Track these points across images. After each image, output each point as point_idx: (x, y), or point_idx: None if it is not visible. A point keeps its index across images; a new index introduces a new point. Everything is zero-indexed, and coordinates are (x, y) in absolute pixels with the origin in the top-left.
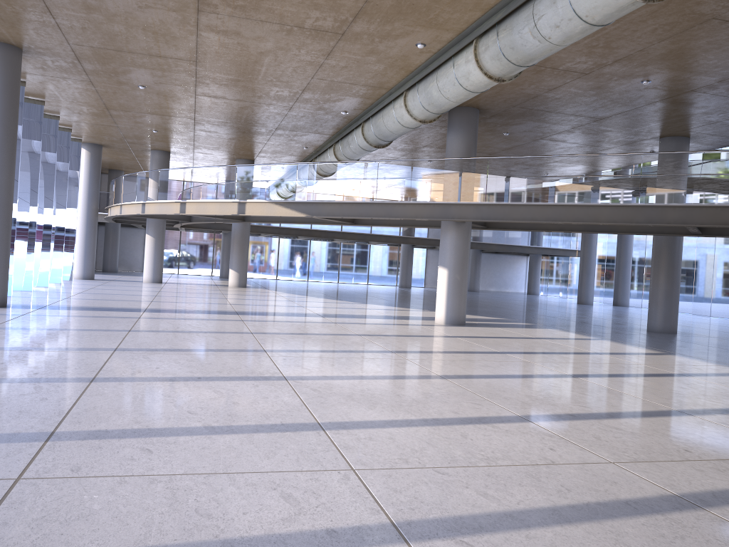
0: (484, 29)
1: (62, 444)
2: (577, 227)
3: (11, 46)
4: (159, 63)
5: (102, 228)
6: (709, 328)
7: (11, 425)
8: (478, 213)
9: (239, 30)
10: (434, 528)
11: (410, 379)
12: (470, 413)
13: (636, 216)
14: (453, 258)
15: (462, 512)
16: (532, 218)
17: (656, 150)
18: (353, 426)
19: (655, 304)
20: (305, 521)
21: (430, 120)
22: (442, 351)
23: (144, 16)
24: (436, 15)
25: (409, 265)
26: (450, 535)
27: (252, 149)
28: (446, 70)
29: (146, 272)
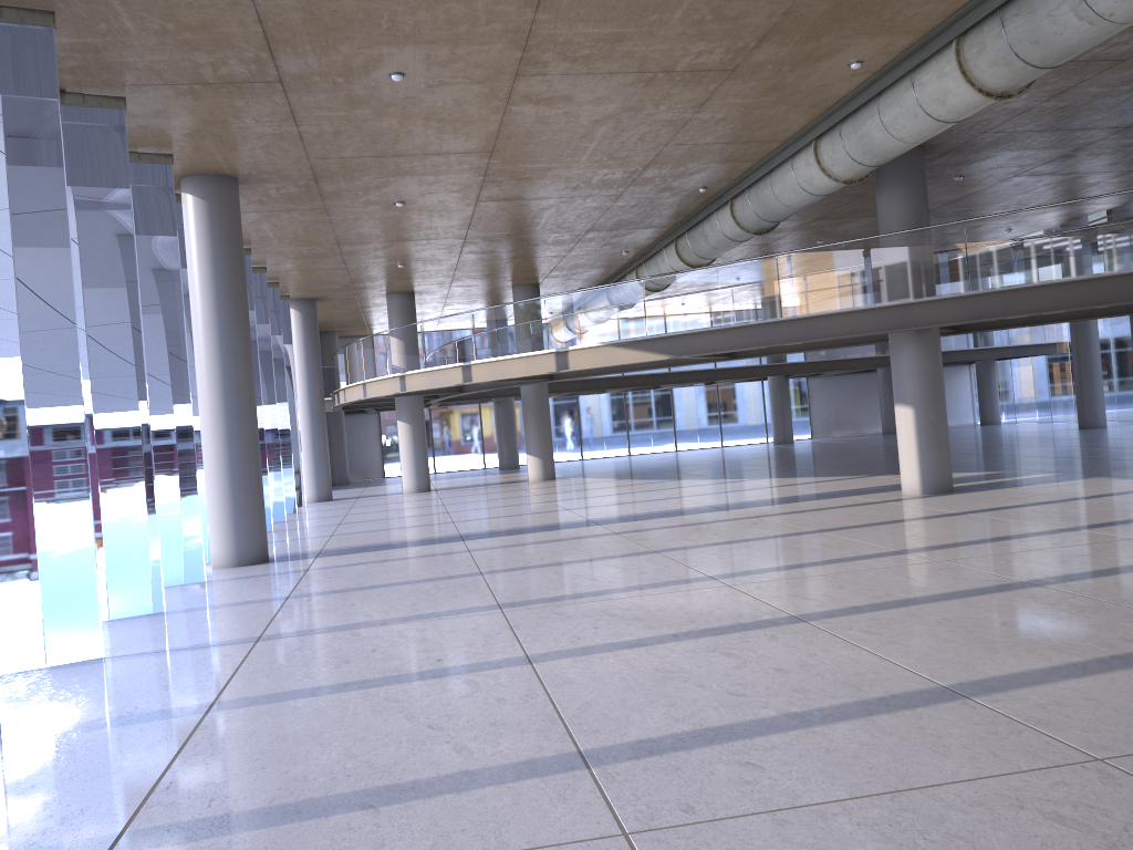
0: (974, 21)
1: (617, 770)
2: (1115, 308)
3: (224, 178)
4: (434, 164)
5: None
6: None
7: (507, 748)
8: (959, 311)
9: (571, 94)
10: None
11: (988, 594)
12: None
13: None
14: (920, 388)
15: None
16: (1056, 305)
17: None
18: (1004, 685)
19: None
20: None
21: (860, 177)
22: (976, 540)
23: (432, 99)
24: (894, 13)
25: (786, 407)
26: None
27: (541, 267)
28: (898, 95)
29: (406, 478)
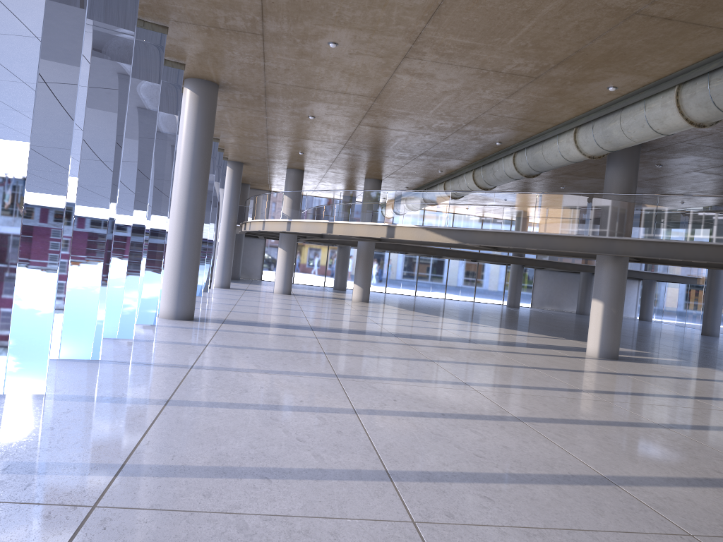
0: (692, 77)
1: (409, 486)
2: None
3: (211, 83)
4: (339, 98)
5: None
6: None
7: (344, 460)
8: (644, 249)
9: (434, 73)
10: None
11: (634, 426)
12: None
13: None
14: (610, 291)
15: None
16: (705, 258)
17: None
18: (639, 482)
19: None
20: None
21: (599, 155)
22: (630, 392)
23: (350, 61)
24: (643, 63)
25: (519, 285)
26: None
27: (386, 170)
28: (634, 111)
29: (277, 283)
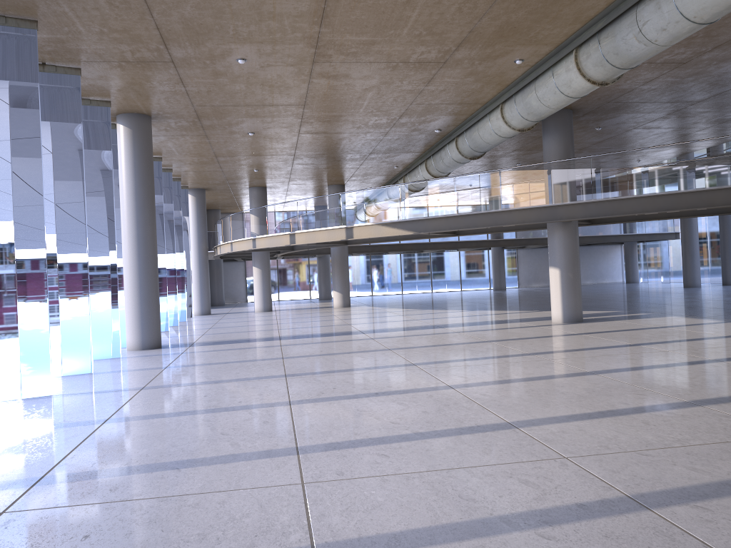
0: (584, 39)
1: (312, 456)
2: (686, 212)
3: (142, 115)
4: (270, 111)
5: None
6: None
7: (259, 444)
8: (586, 211)
9: (348, 73)
10: (666, 497)
11: (564, 377)
12: (639, 403)
13: None
14: (564, 257)
15: (682, 484)
16: (643, 210)
17: None
18: (540, 422)
19: None
20: (553, 499)
21: (528, 127)
22: (577, 349)
23: (264, 74)
24: (536, 33)
25: (502, 267)
26: (684, 502)
27: (344, 174)
28: (545, 80)
29: (257, 302)
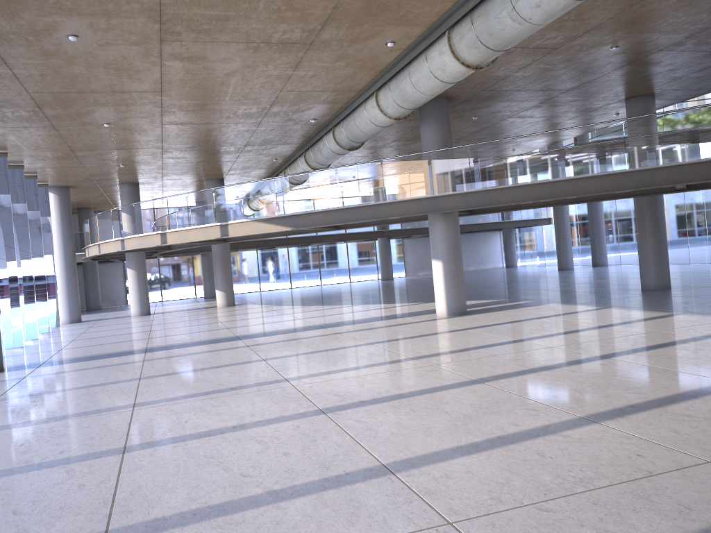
0: (456, 19)
1: None
2: (561, 200)
3: None
4: (123, 99)
5: (79, 268)
6: (697, 277)
7: (57, 530)
8: (466, 201)
9: (204, 55)
10: None
11: (448, 389)
12: (530, 423)
13: (626, 182)
14: (446, 249)
15: None
16: (521, 199)
17: (621, 112)
18: (421, 462)
19: (646, 263)
20: None
21: (404, 116)
22: (462, 349)
23: (105, 54)
24: (406, 11)
25: (388, 257)
26: None
27: (221, 168)
28: (419, 64)
29: (133, 306)
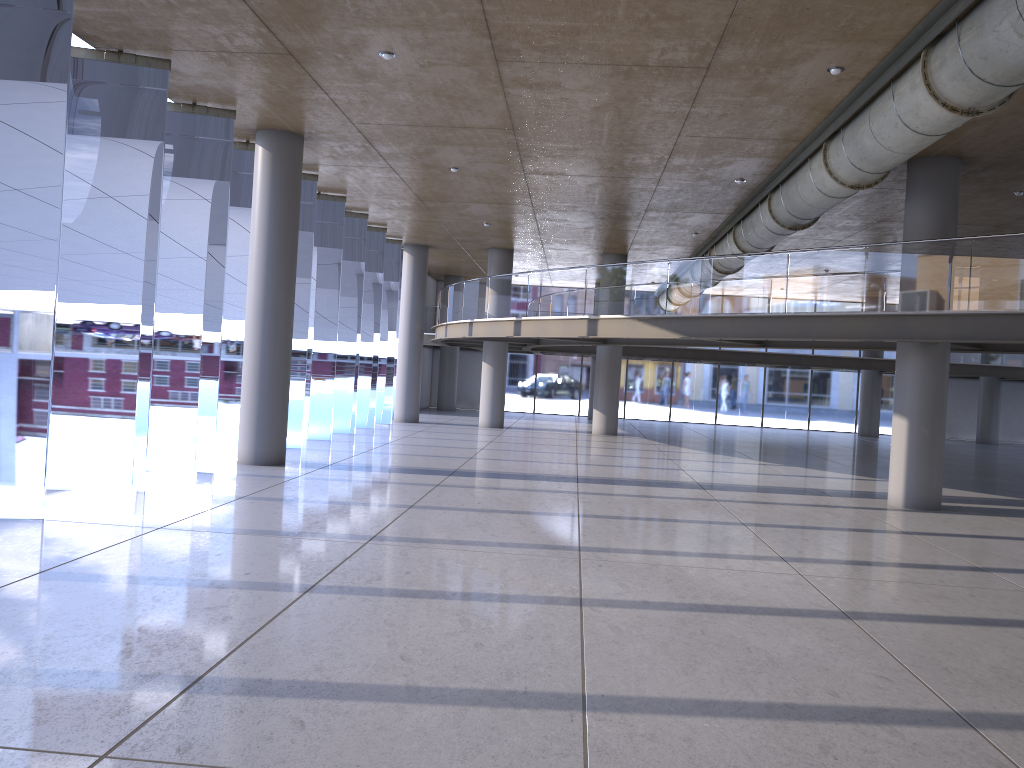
0: (936, 32)
1: (197, 700)
2: None
3: (289, 134)
4: (466, 136)
5: (438, 353)
6: None
7: (158, 660)
8: (954, 329)
9: (558, 81)
10: None
11: (786, 616)
12: (860, 698)
13: None
14: (917, 401)
15: None
16: None
17: None
18: (637, 707)
19: None
20: None
21: (868, 183)
22: (872, 562)
23: (431, 77)
24: (849, 20)
25: (875, 401)
26: None
27: (620, 240)
28: (883, 103)
29: (482, 413)
